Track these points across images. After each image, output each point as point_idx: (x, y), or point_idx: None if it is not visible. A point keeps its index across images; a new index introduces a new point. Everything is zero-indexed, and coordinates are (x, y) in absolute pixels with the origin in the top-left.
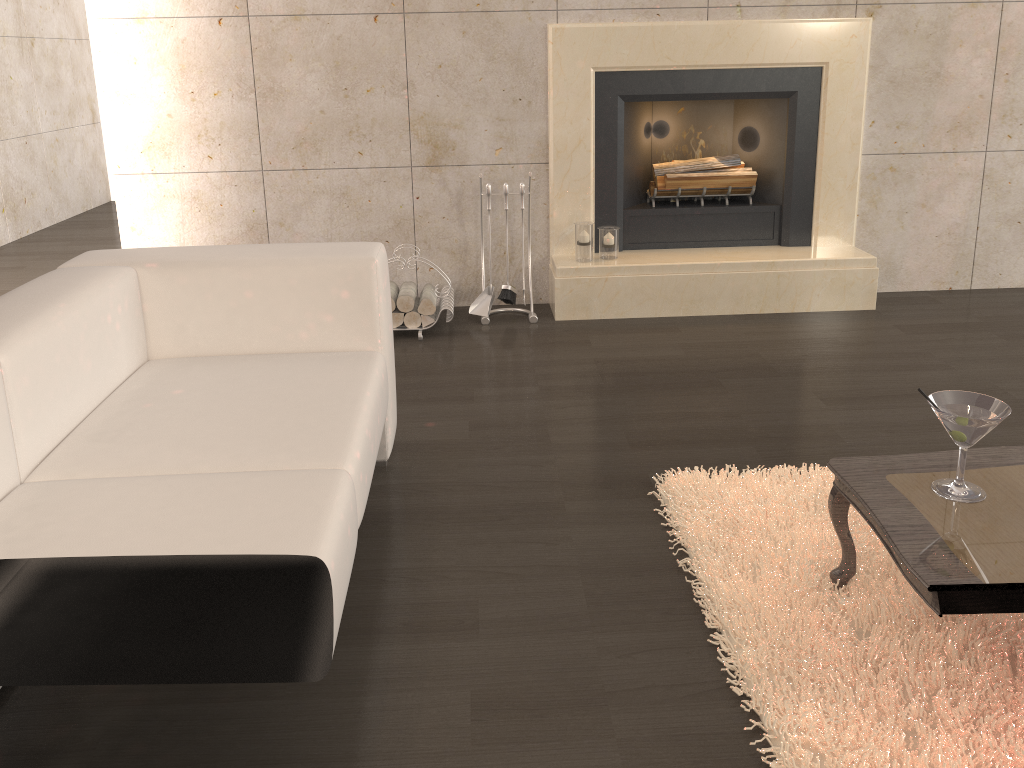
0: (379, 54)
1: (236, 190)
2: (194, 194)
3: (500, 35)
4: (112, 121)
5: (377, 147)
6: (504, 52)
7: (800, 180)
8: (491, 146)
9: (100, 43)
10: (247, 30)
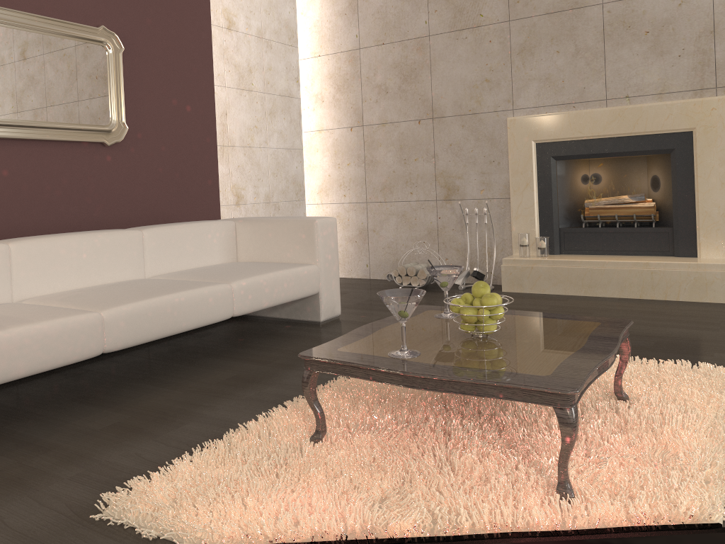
0: (420, 140)
1: (355, 212)
2: (337, 214)
3: (482, 126)
4: (307, 179)
5: (419, 189)
6: (484, 135)
7: (684, 209)
8: (478, 188)
9: (304, 143)
10: (362, 132)
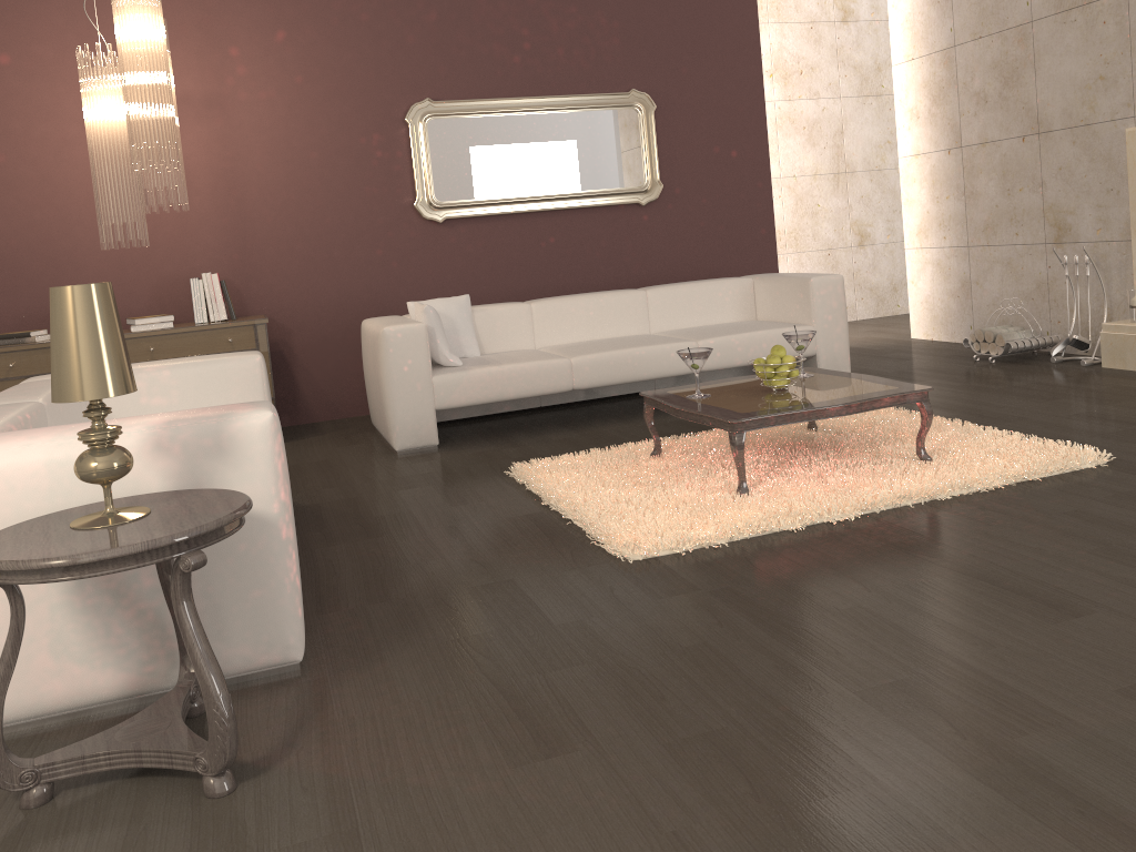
0: (1025, 164)
1: (955, 259)
2: (937, 261)
3: (1096, 141)
4: (904, 217)
5: (1025, 229)
6: (1099, 154)
7: None
8: (1093, 227)
9: (901, 171)
10: (960, 156)
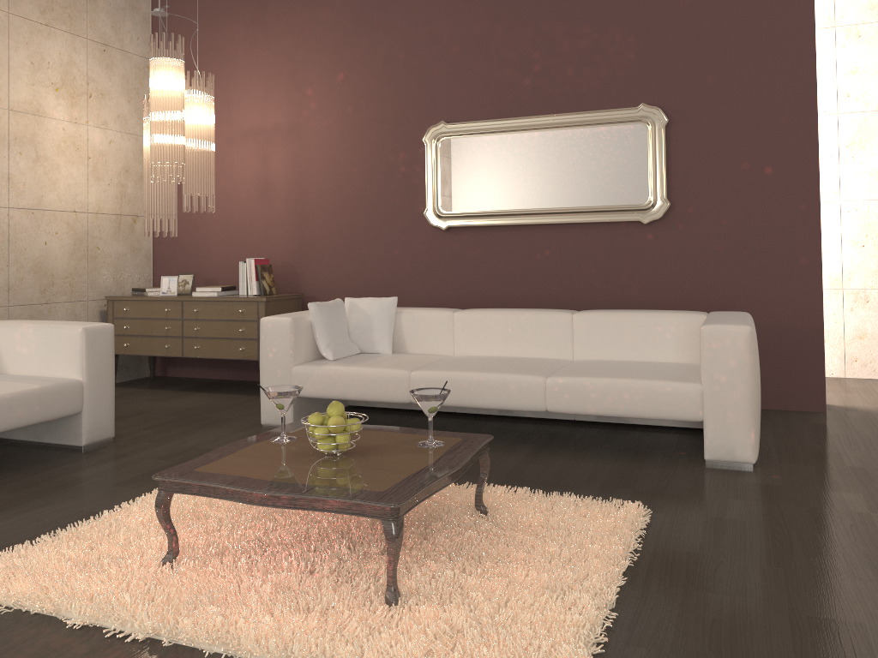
0: None
1: None
2: None
3: None
4: None
5: None
6: None
7: None
8: None
9: None
10: None
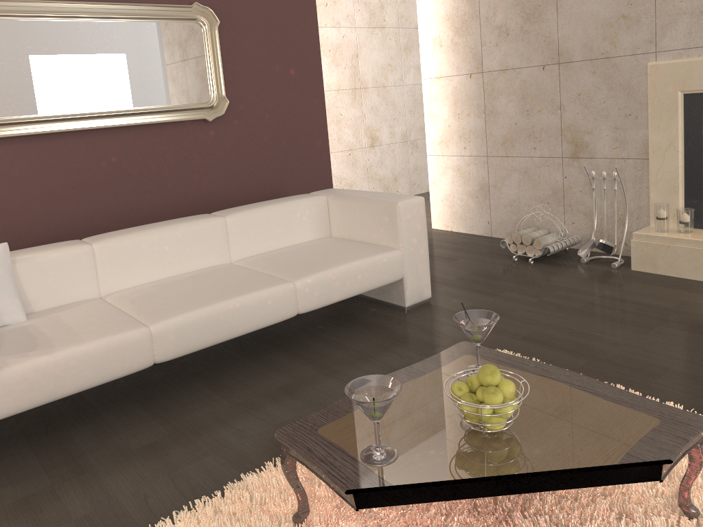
0: (545, 89)
1: (475, 166)
2: (458, 167)
3: (616, 72)
4: (427, 129)
5: (543, 145)
6: (619, 83)
7: None
8: (610, 146)
9: (424, 91)
10: (482, 80)
